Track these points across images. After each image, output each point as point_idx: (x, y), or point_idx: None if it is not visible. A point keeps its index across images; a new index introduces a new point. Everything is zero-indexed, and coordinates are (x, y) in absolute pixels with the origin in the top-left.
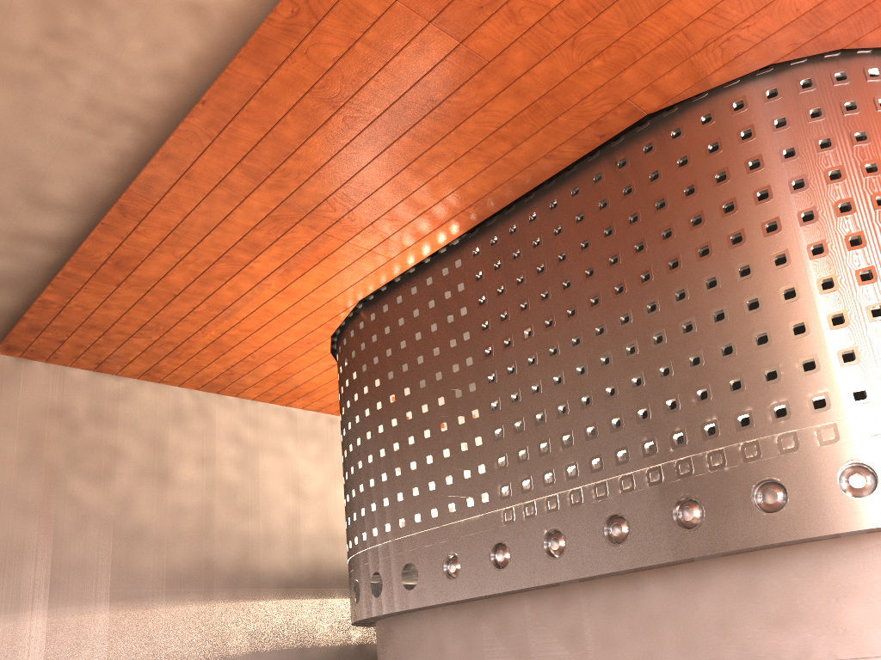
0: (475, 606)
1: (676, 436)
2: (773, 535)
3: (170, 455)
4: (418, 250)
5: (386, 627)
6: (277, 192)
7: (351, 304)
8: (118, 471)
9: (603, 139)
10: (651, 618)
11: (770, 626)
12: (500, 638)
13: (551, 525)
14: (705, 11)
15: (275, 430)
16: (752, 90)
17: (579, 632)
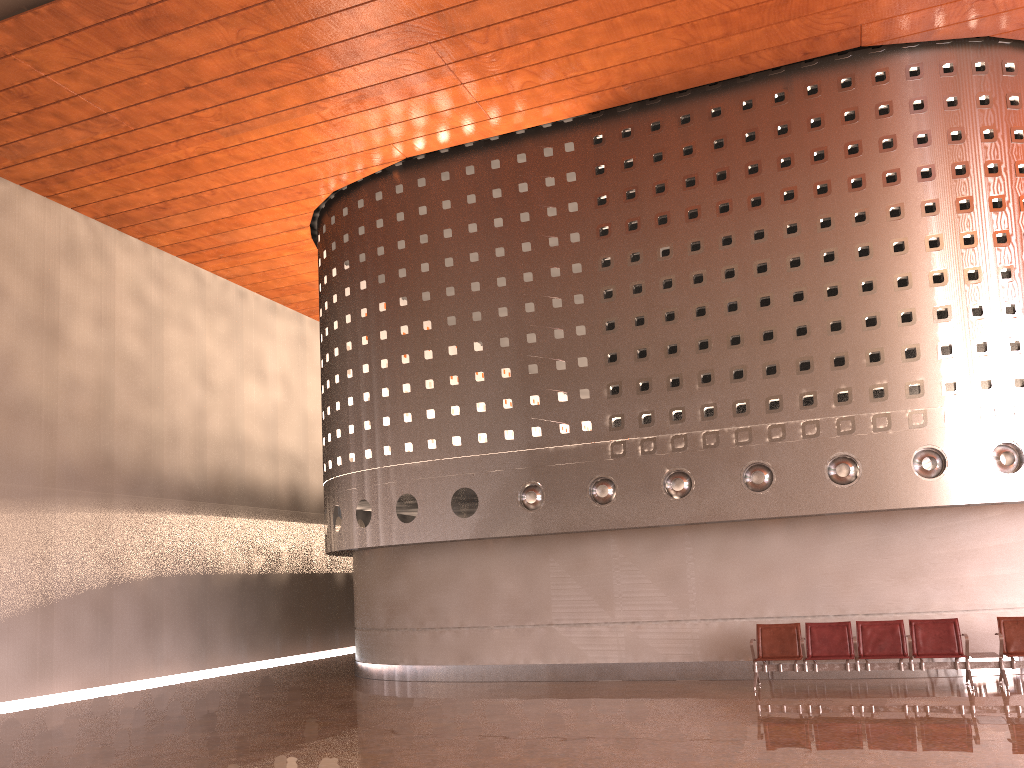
0: (541, 541)
1: (841, 394)
2: (928, 499)
3: (62, 306)
4: (527, 118)
5: (396, 557)
6: None
7: (395, 159)
8: None
9: (803, 57)
10: (768, 565)
11: (894, 579)
12: (574, 576)
13: (675, 465)
14: None
15: (182, 294)
16: (962, 57)
17: (679, 575)
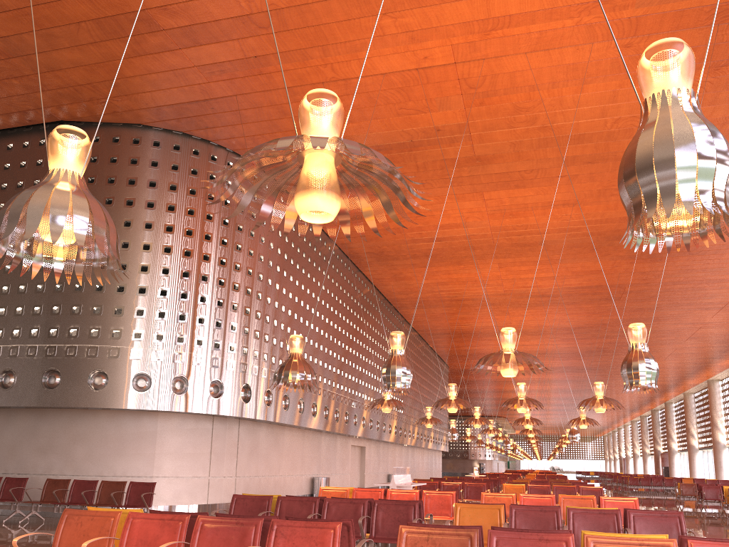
0: None
1: (16, 331)
2: (46, 402)
3: None
4: None
5: None
6: None
7: None
8: None
9: (32, 122)
10: None
11: (37, 452)
12: None
13: None
14: (86, 83)
15: None
16: (126, 134)
17: None
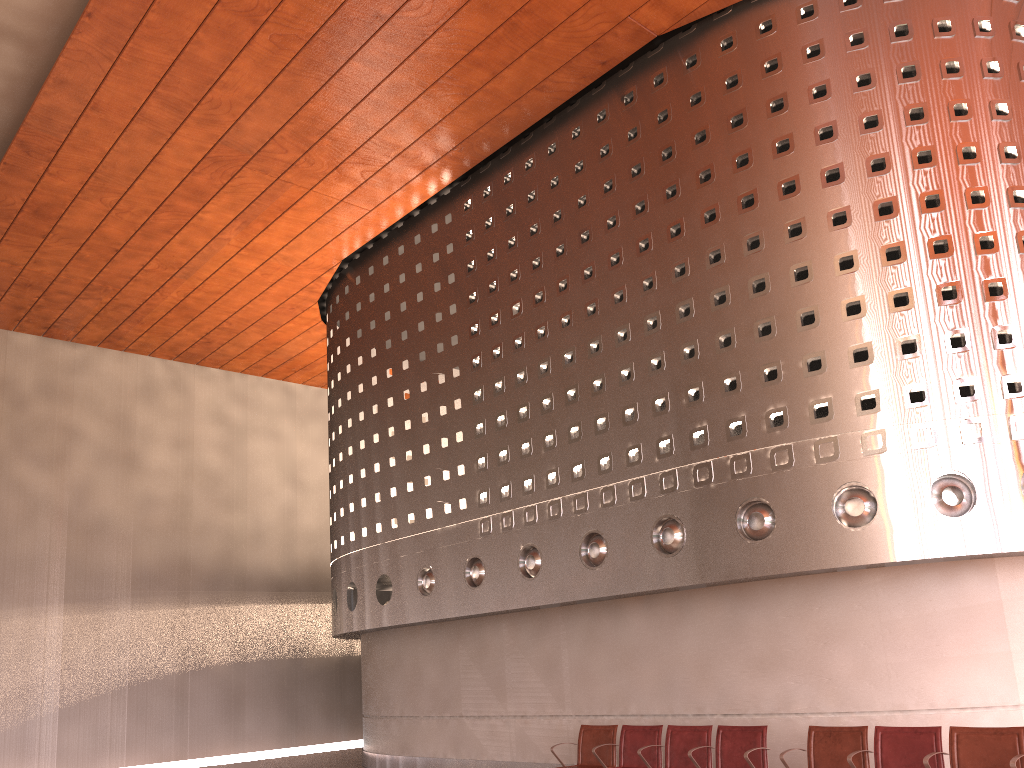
0: (453, 626)
1: (663, 444)
2: (755, 567)
3: (138, 437)
4: (401, 201)
5: (367, 644)
6: (210, 129)
7: (333, 264)
8: (74, 454)
9: (606, 67)
10: (630, 652)
11: (751, 670)
12: (477, 664)
13: (527, 540)
14: None
15: (269, 408)
16: (784, 7)
17: (556, 664)
